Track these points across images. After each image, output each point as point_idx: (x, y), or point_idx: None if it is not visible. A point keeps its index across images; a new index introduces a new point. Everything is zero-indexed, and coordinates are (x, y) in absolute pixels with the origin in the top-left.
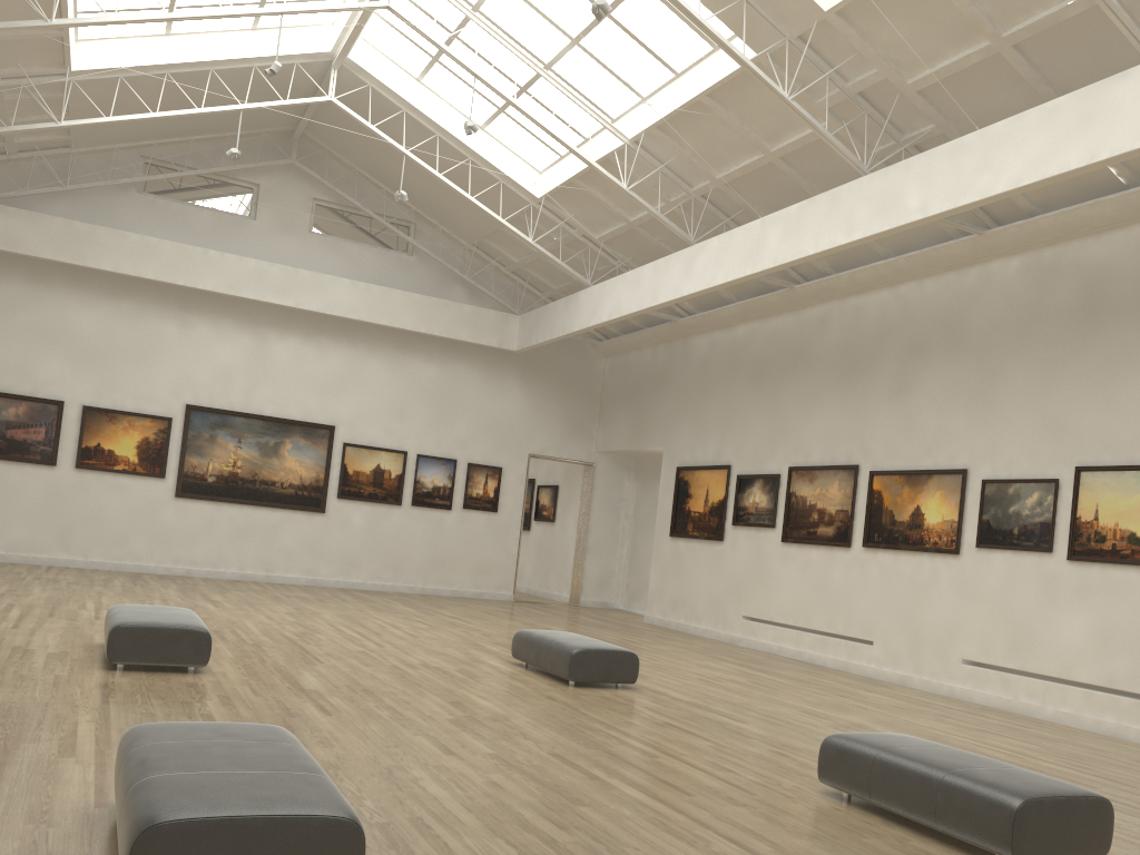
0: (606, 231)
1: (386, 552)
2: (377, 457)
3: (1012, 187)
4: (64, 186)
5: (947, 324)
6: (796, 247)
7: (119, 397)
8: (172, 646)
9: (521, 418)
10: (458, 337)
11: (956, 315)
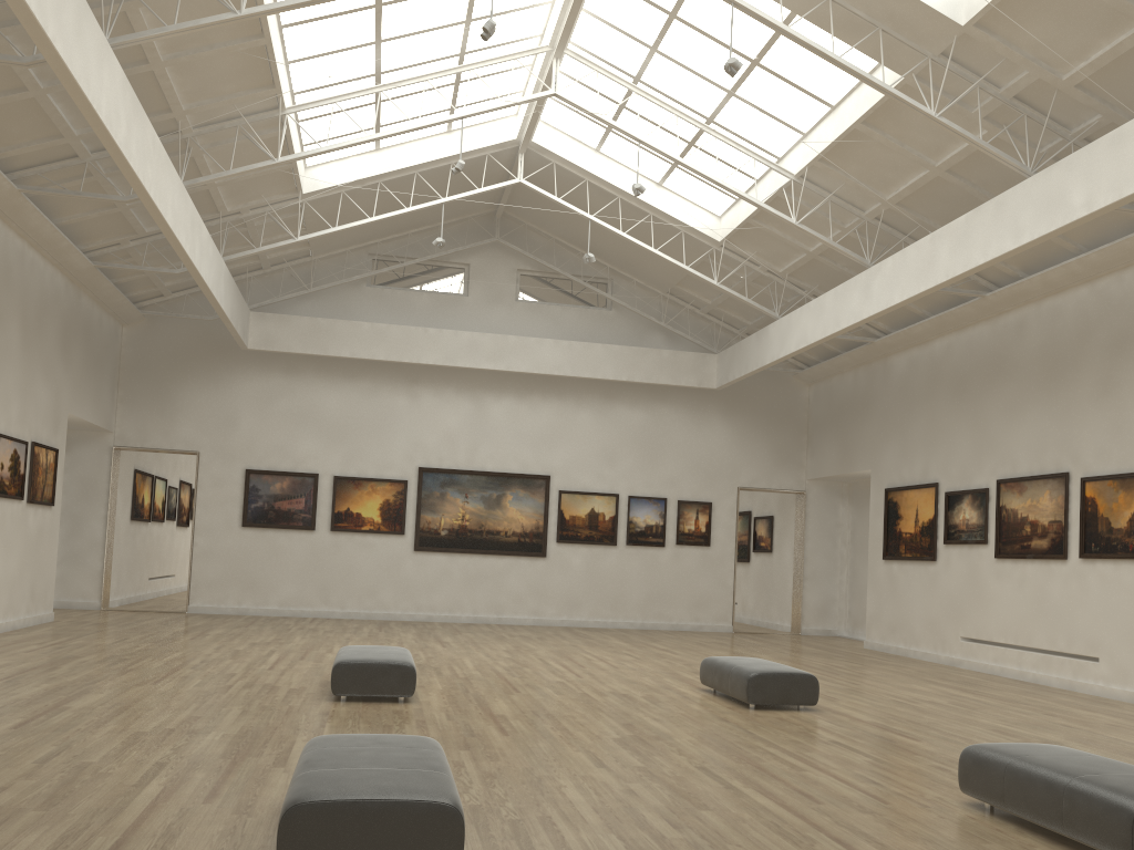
0: (788, 263)
1: (605, 591)
2: (591, 501)
3: None
4: (308, 289)
5: None
6: (966, 258)
7: (363, 466)
8: (383, 679)
9: (727, 452)
10: (658, 382)
11: None
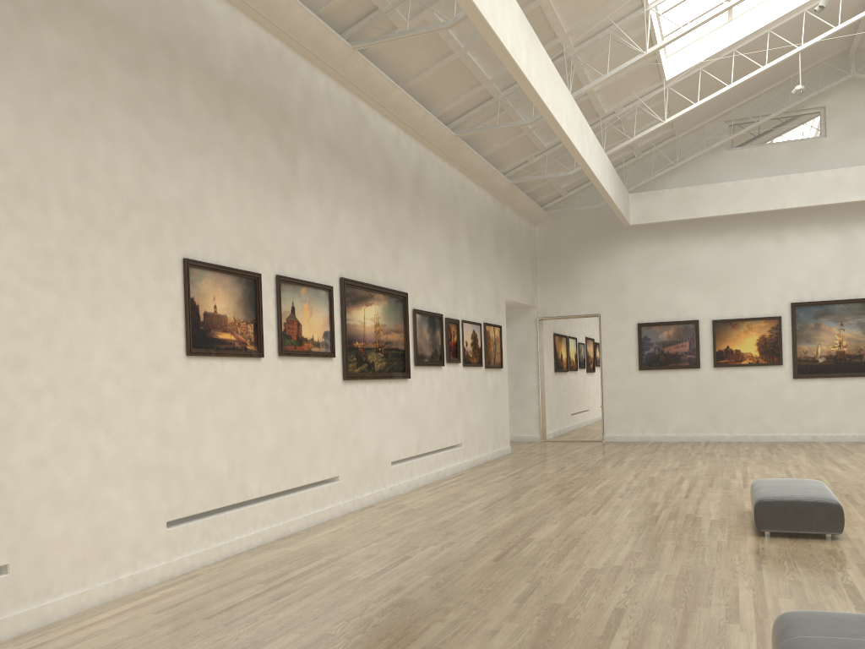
0: None
1: None
2: None
3: None
4: (674, 165)
5: None
6: None
7: (737, 309)
8: (807, 516)
9: None
10: None
11: None
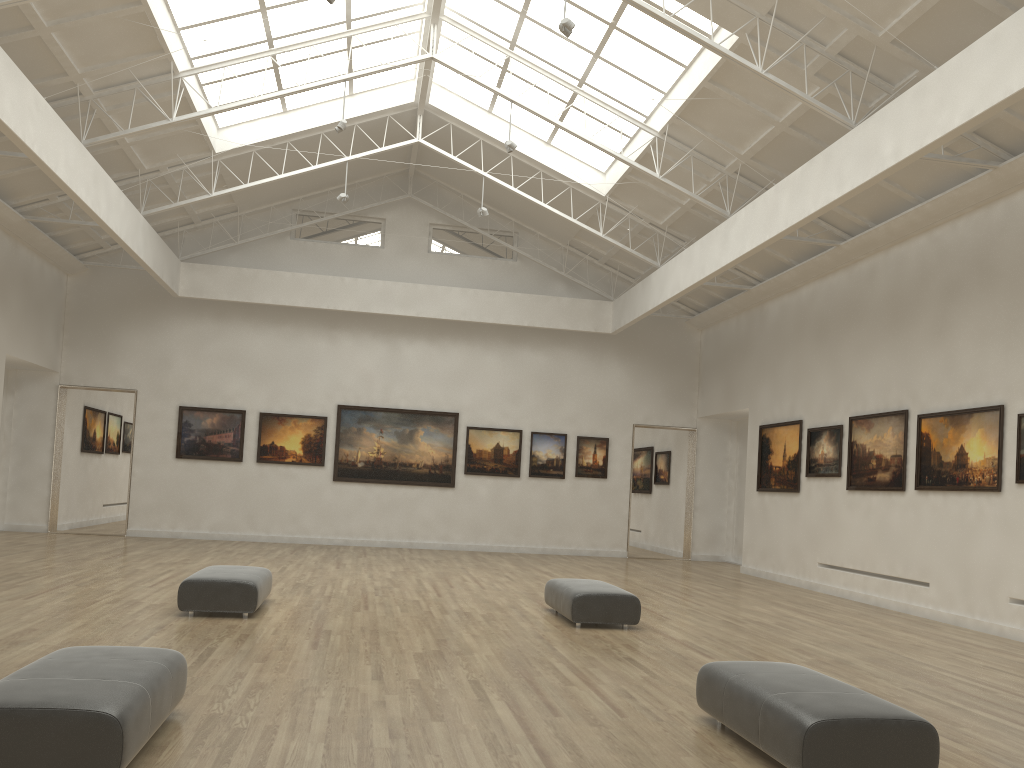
0: (667, 216)
1: (509, 519)
2: (496, 436)
3: (966, 120)
4: (235, 242)
5: (979, 262)
6: (801, 208)
7: (286, 404)
8: (226, 596)
9: (624, 392)
10: (557, 327)
11: (986, 252)
